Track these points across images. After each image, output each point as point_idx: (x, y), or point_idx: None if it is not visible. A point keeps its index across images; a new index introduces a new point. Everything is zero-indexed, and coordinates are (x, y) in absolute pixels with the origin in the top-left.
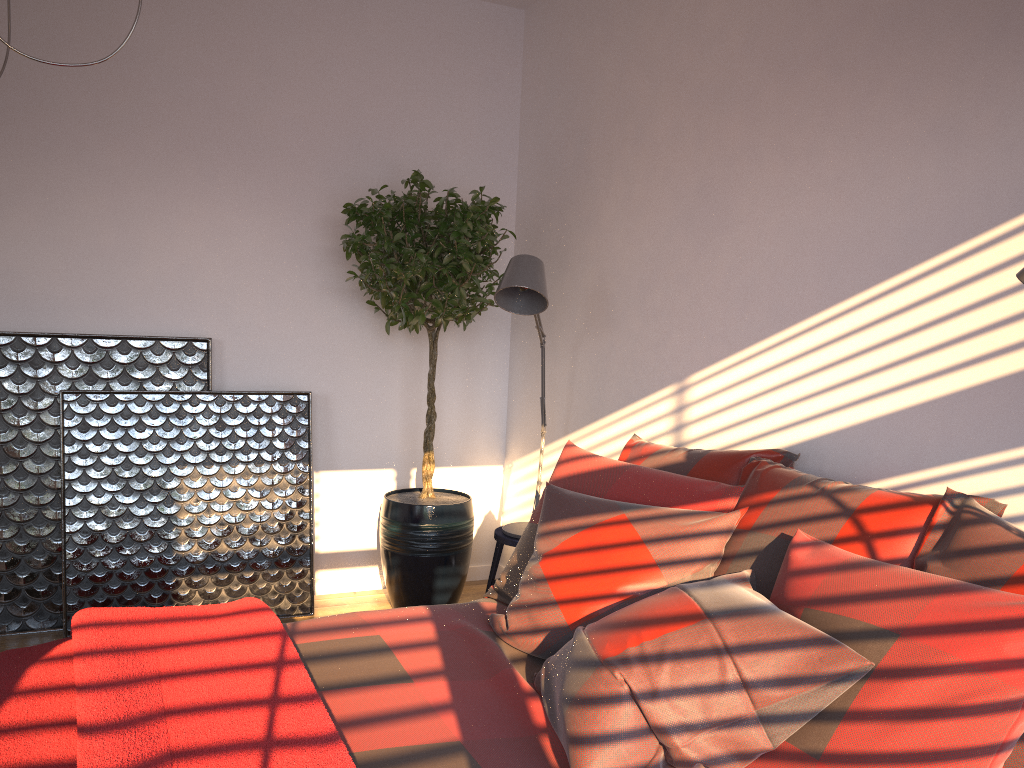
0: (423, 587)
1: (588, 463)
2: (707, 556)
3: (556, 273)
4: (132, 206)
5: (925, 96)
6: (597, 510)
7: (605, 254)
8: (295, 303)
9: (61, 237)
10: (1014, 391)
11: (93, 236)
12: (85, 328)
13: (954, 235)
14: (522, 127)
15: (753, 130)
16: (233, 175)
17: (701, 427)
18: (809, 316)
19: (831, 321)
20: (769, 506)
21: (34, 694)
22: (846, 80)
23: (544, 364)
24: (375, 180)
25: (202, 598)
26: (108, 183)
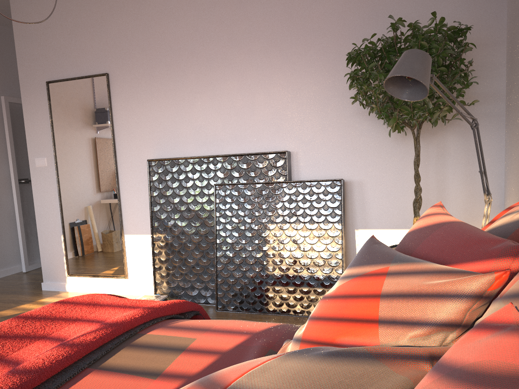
0: None
1: (426, 220)
2: (433, 321)
3: None
4: (249, 83)
5: None
6: (374, 261)
7: None
8: (338, 125)
9: (218, 106)
10: None
11: (232, 103)
12: (231, 151)
13: None
14: None
15: None
16: (299, 54)
17: None
18: None
19: None
20: None
21: None
22: None
23: (480, 143)
24: (388, 35)
25: (280, 299)
26: (237, 73)
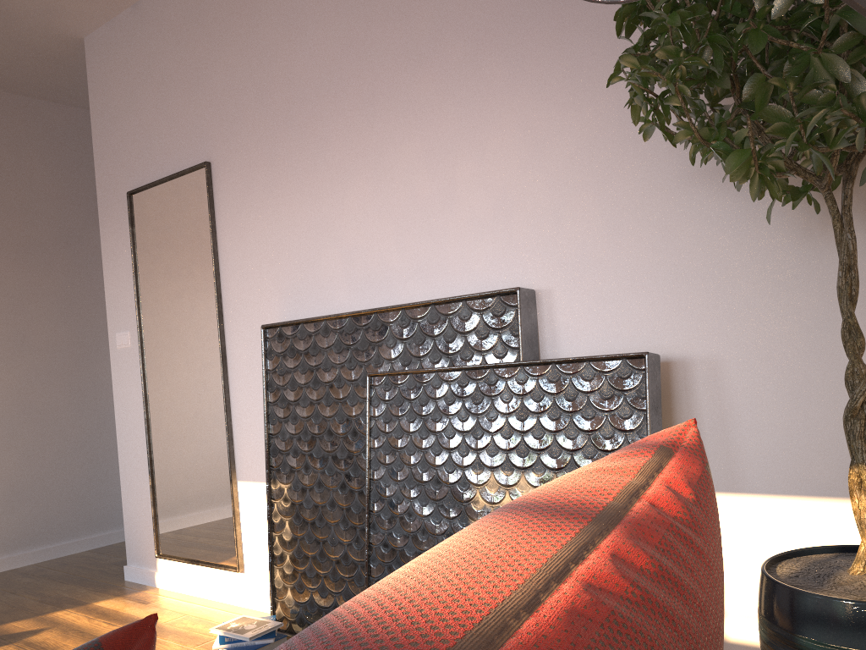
0: None
1: None
2: None
3: None
4: (443, 140)
5: None
6: None
7: None
8: (646, 211)
9: (387, 200)
10: None
11: (412, 189)
12: (413, 299)
13: None
14: None
15: None
16: (544, 50)
17: None
18: None
19: None
20: None
21: None
22: None
23: None
24: None
25: None
26: (420, 122)
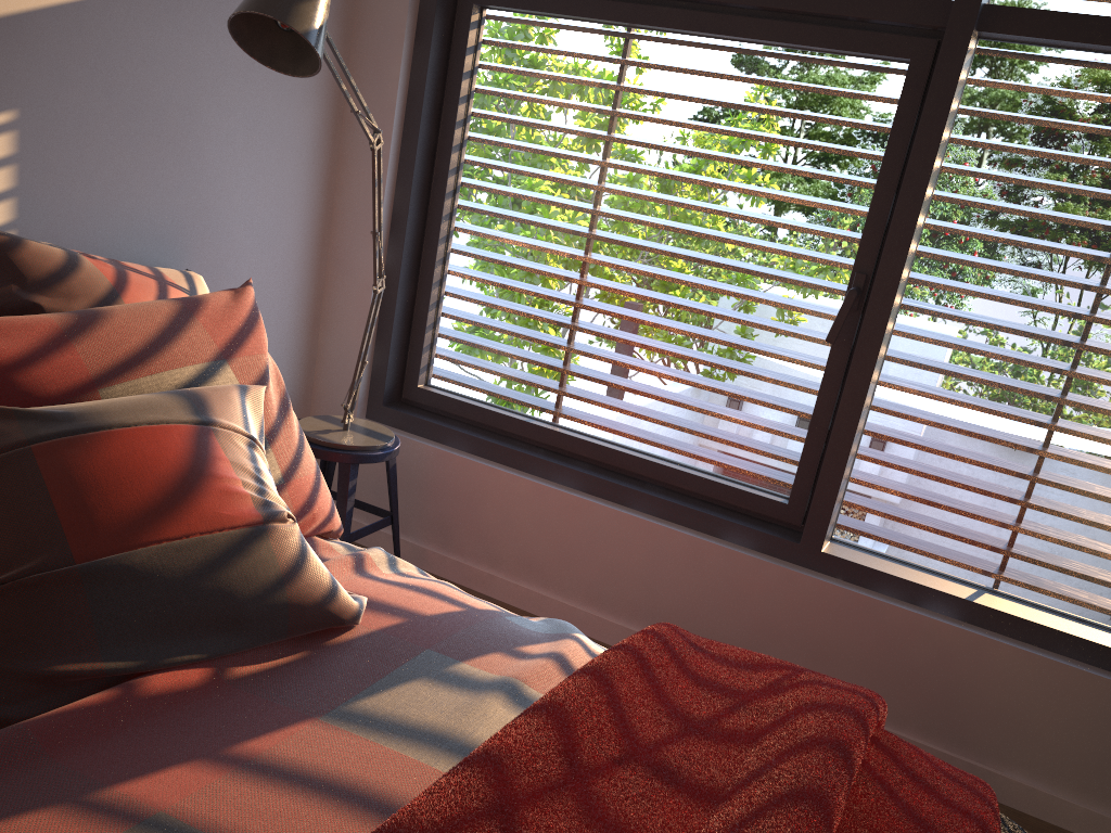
0: None
1: None
2: None
3: None
4: None
5: None
6: None
7: None
8: None
9: None
10: None
11: None
12: None
13: None
14: None
15: None
16: None
17: None
18: None
19: None
20: None
21: None
22: None
23: None
24: None
25: None
26: None
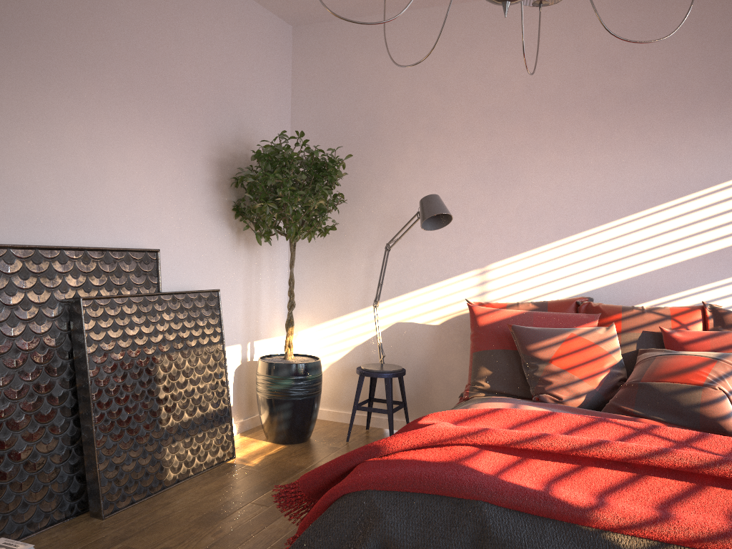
0: (307, 420)
1: (504, 313)
2: (619, 346)
3: (345, 204)
4: (101, 136)
5: (650, 134)
6: (557, 333)
7: (402, 194)
8: (192, 222)
9: (54, 159)
10: (706, 261)
11: (76, 160)
12: (70, 242)
13: (670, 196)
14: (295, 105)
15: (535, 135)
16: (159, 118)
17: (502, 292)
18: (583, 231)
19: (599, 233)
20: (623, 320)
21: (505, 473)
22: (601, 120)
23: (384, 262)
24: (230, 132)
25: (178, 460)
26: (85, 114)
